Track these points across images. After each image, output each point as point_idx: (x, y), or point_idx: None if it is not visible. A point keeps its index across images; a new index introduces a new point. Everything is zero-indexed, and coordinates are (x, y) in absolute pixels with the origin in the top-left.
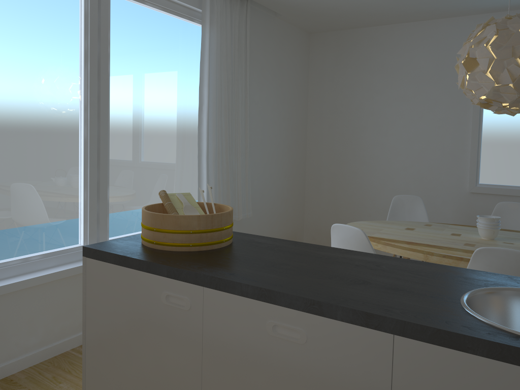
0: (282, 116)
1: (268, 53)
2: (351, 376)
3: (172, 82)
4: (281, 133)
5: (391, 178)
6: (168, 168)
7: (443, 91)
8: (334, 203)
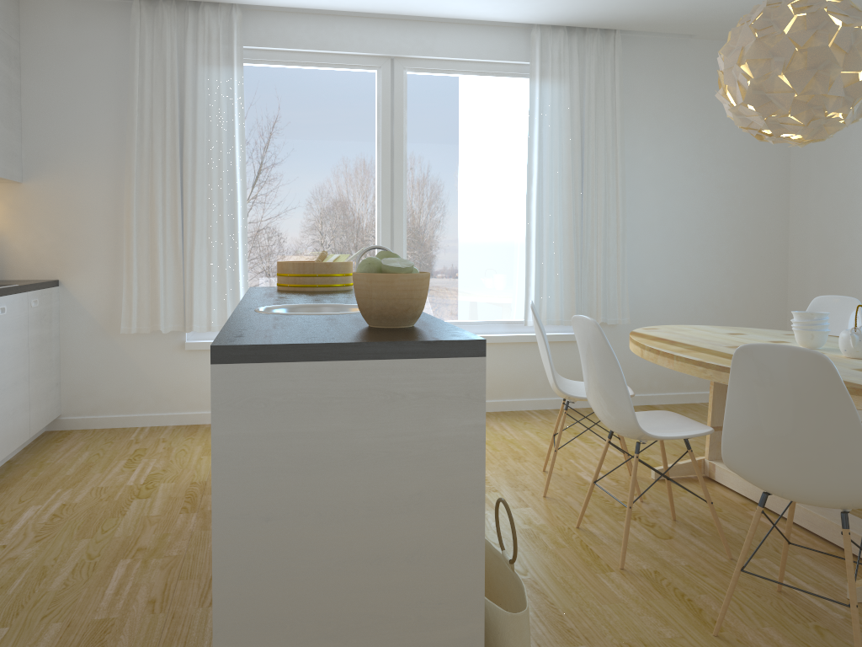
0: (715, 182)
1: (674, 93)
2: None
3: (494, 153)
4: (711, 208)
5: None
6: (489, 252)
7: None
8: None
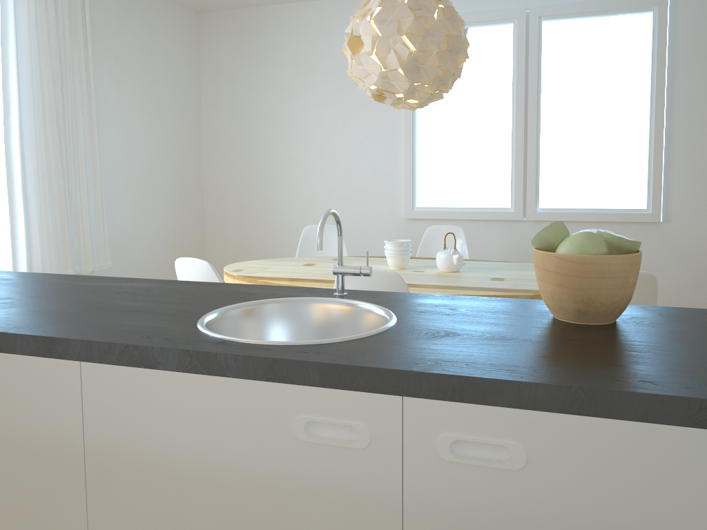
0: (159, 126)
1: (127, 35)
2: (39, 427)
3: None
4: (158, 150)
5: (313, 207)
6: None
7: None
8: (244, 245)
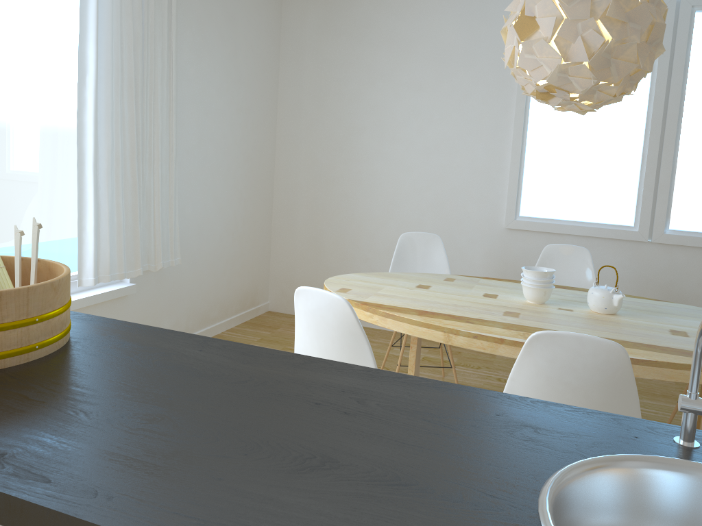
0: (236, 104)
1: None
2: None
3: (25, 28)
4: (233, 132)
5: (398, 206)
6: (19, 183)
7: (476, 79)
8: (315, 242)
